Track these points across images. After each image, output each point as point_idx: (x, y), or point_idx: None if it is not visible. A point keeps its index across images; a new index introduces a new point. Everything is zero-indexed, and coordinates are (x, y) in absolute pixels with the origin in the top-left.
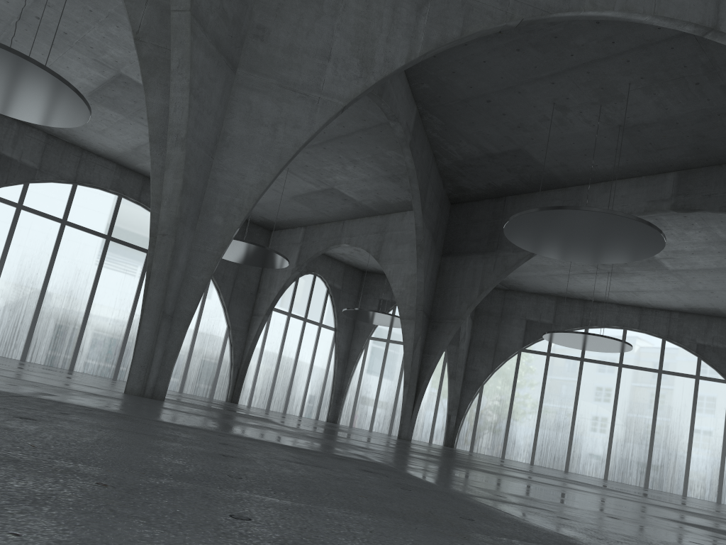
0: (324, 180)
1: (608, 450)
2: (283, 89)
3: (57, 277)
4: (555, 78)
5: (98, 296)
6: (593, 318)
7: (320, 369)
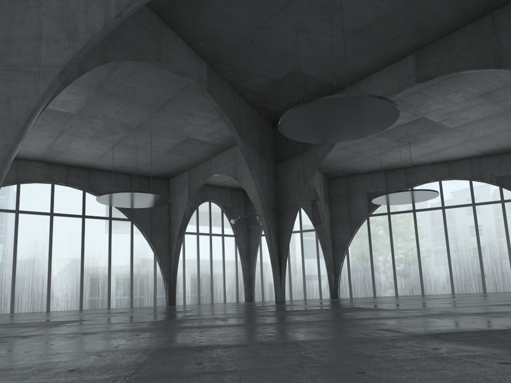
0: (179, 134)
1: (450, 272)
2: (10, 71)
3: (22, 250)
4: (286, 9)
5: (55, 255)
6: (414, 179)
7: (231, 266)
